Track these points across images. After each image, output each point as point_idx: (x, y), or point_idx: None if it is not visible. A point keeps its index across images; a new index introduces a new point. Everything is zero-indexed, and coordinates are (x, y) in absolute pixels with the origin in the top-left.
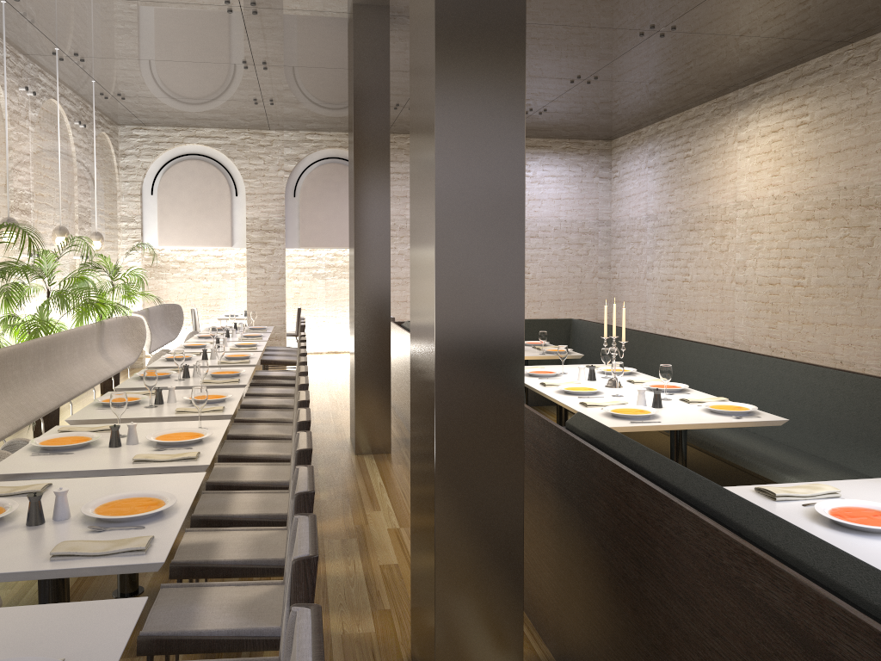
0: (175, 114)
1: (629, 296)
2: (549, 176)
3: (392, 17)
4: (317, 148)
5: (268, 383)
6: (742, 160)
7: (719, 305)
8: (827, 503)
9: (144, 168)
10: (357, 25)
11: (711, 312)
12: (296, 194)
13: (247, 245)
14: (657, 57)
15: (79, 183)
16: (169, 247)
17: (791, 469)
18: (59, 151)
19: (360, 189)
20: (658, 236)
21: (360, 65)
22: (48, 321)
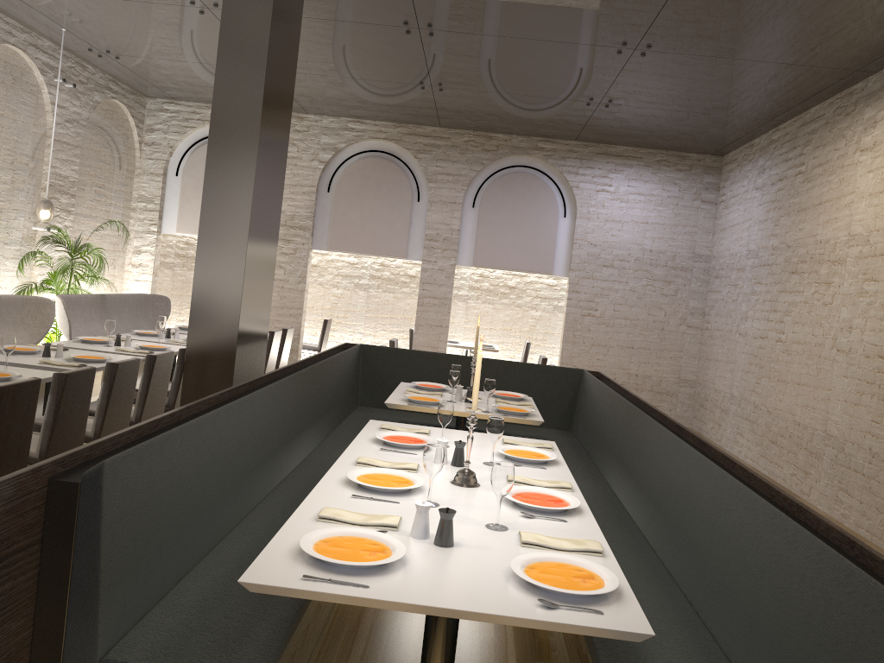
0: (192, 85)
1: (718, 353)
2: (635, 193)
3: None
4: (358, 138)
5: (134, 398)
6: (863, 176)
7: (814, 380)
8: None
9: (171, 146)
10: None
11: (804, 388)
12: (330, 188)
13: None
14: (720, 8)
15: (54, 147)
16: (188, 235)
17: None
18: None
19: (217, 147)
20: (756, 278)
21: None
22: None
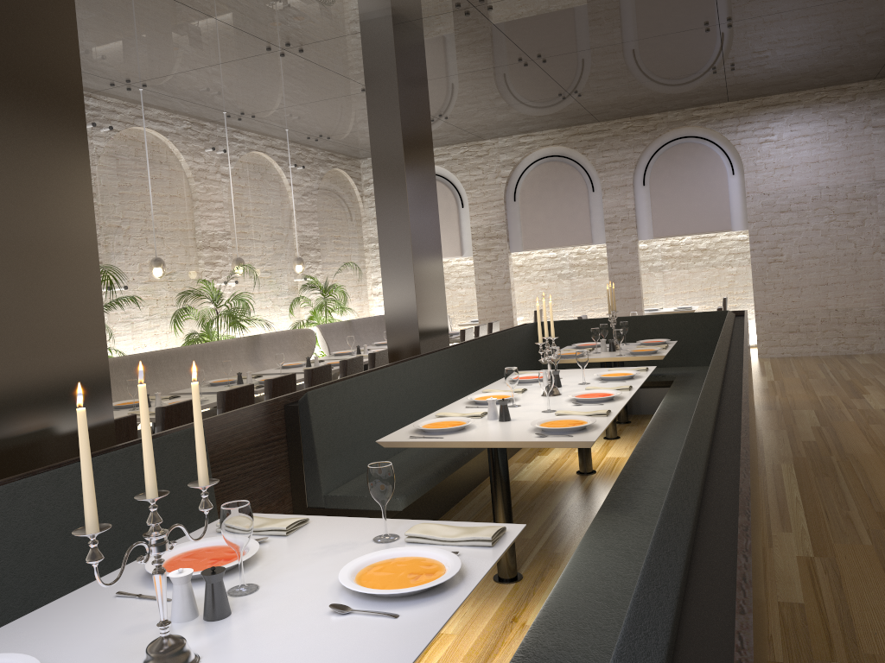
0: None
1: None
2: (800, 136)
3: (412, 22)
4: (530, 150)
5: None
6: None
7: None
8: (216, 539)
9: None
10: (365, 41)
11: None
12: (516, 198)
13: (473, 253)
14: None
15: (298, 217)
16: None
17: (622, 505)
18: (232, 195)
19: (381, 199)
20: None
21: (371, 79)
22: (214, 337)
